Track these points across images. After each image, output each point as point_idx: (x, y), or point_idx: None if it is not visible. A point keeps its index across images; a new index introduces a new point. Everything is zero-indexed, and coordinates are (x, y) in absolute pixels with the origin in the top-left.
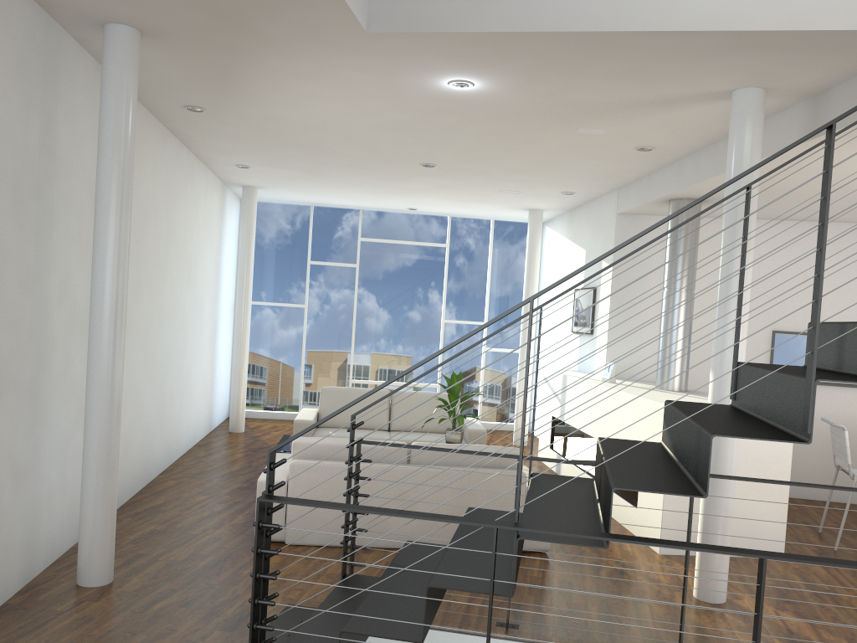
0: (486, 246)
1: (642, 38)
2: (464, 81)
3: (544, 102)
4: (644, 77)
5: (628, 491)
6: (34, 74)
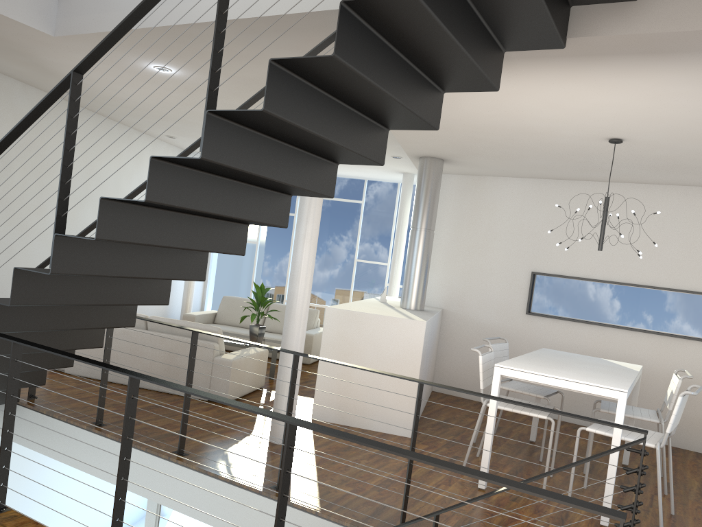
0: (393, 203)
1: (188, 30)
2: (159, 67)
3: (231, 80)
4: (245, 58)
5: None
6: None
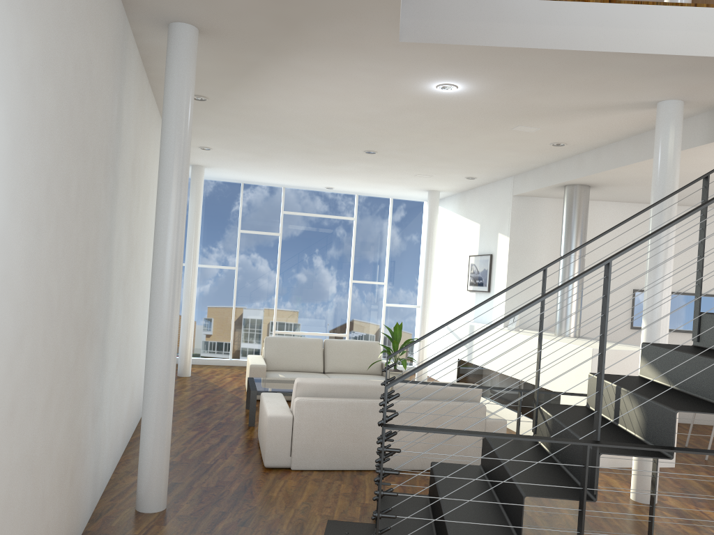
0: (386, 220)
1: (618, 58)
2: (451, 85)
3: (504, 104)
4: (598, 88)
5: None
6: (117, 62)
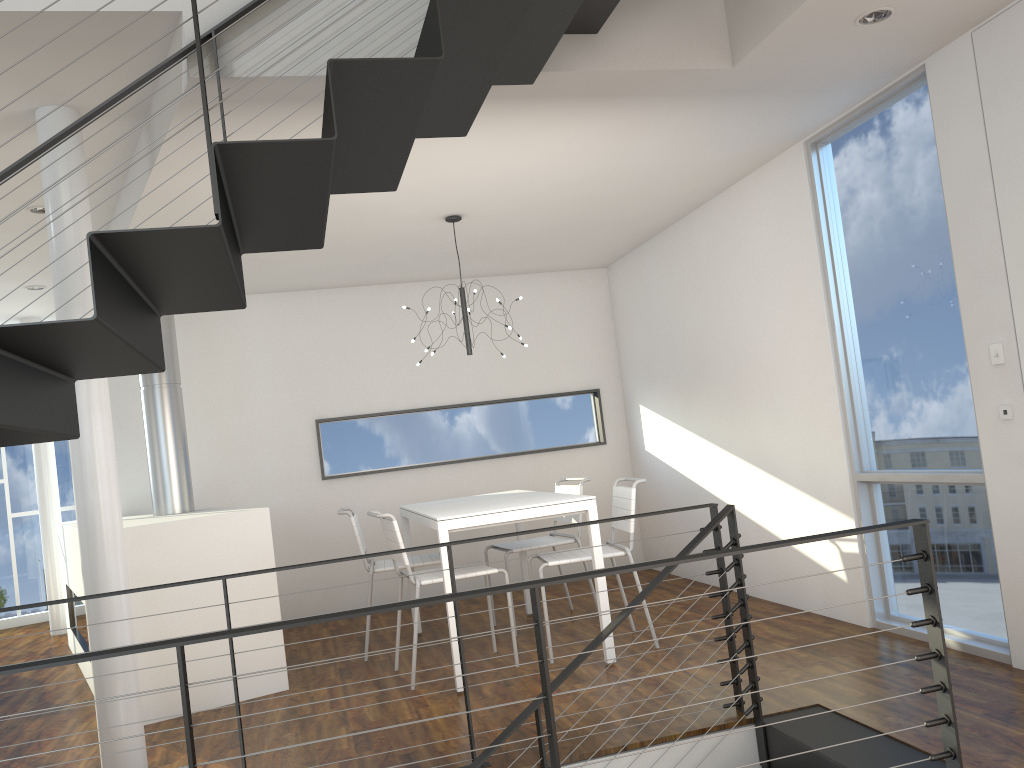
0: None
1: None
2: None
3: None
4: None
5: None
6: None
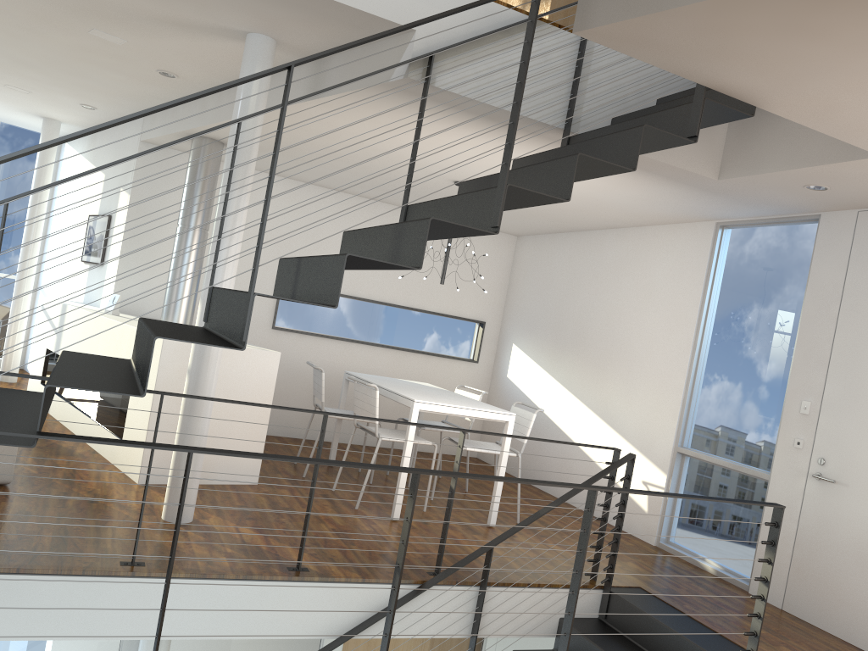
0: None
1: None
2: None
3: None
4: None
5: (116, 424)
6: None
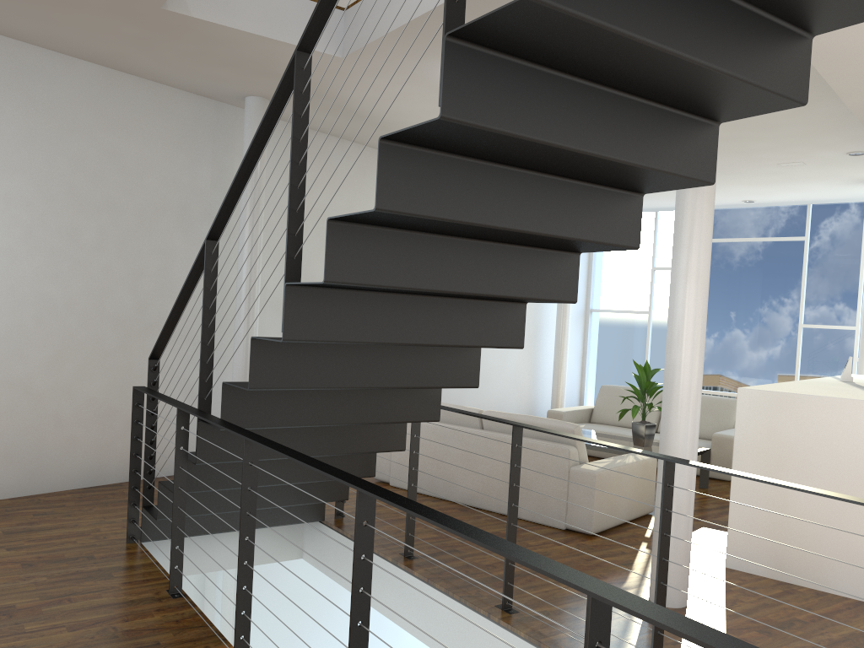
0: (858, 234)
1: None
2: None
3: None
4: None
5: None
6: (202, 141)
